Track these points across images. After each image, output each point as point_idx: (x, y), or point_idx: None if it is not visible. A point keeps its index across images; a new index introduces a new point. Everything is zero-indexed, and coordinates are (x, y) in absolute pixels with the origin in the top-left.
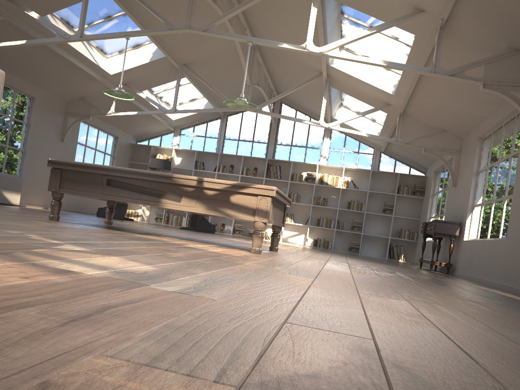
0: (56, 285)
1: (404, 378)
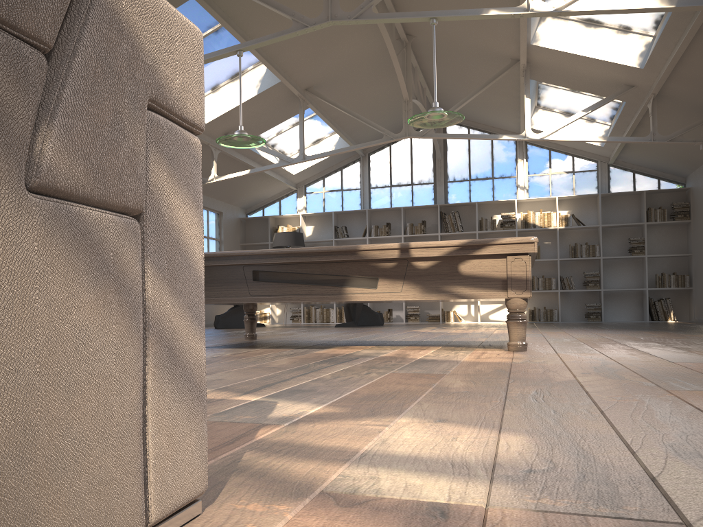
0: None
1: None
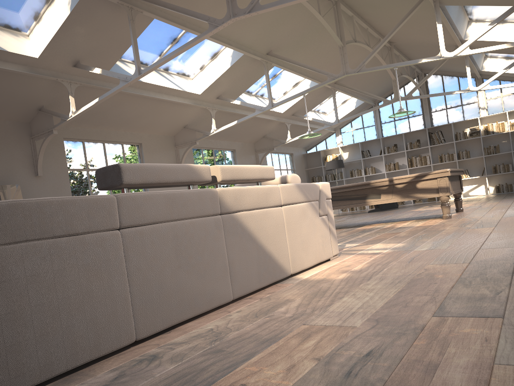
0: (384, 257)
1: None
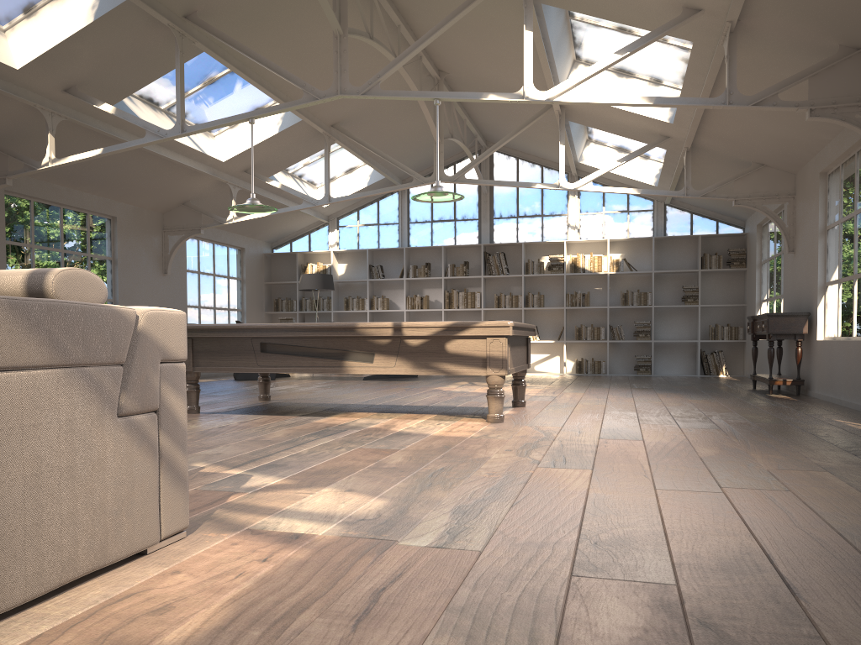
0: (304, 566)
1: (709, 640)
